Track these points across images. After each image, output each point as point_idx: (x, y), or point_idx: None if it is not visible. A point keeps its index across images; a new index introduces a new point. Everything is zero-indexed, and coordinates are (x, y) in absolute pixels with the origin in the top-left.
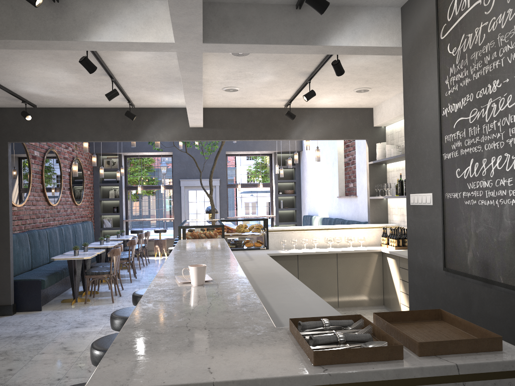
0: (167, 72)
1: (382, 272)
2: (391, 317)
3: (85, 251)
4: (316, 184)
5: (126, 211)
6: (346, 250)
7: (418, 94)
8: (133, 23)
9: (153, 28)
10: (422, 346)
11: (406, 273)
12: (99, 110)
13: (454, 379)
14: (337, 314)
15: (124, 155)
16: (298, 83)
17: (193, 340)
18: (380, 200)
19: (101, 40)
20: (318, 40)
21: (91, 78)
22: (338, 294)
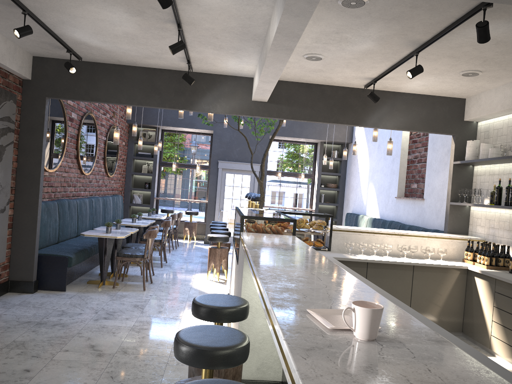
0: (248, 25)
1: (465, 293)
2: None
3: (117, 229)
4: (367, 181)
5: (158, 188)
6: (425, 262)
7: None
8: None
9: None
10: None
11: (505, 301)
12: (151, 71)
13: None
14: None
15: (161, 128)
16: (399, 57)
17: None
18: (462, 208)
19: None
20: None
21: (153, 26)
22: None
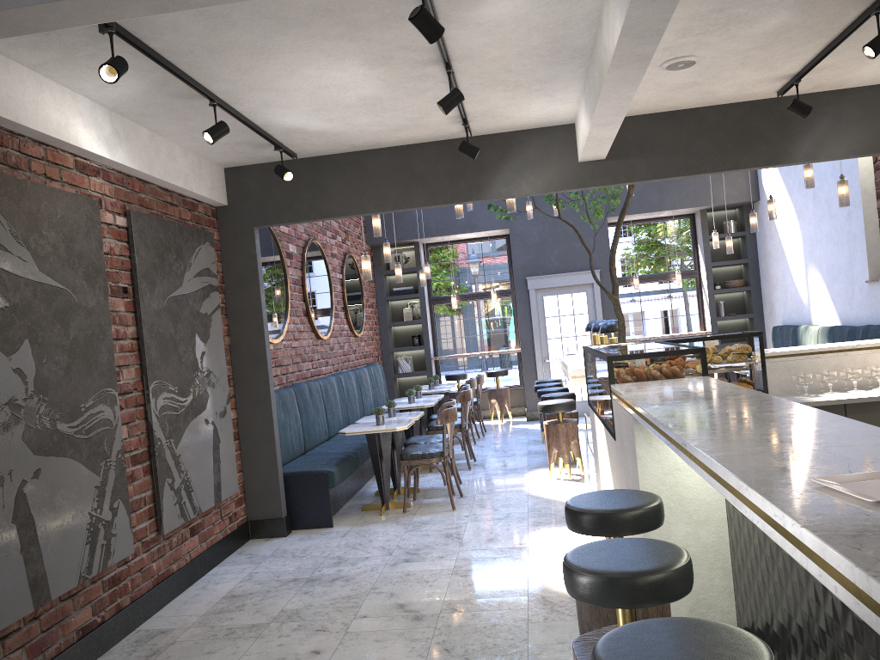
0: (561, 37)
1: None
2: None
3: (392, 416)
4: (802, 262)
5: (434, 342)
6: None
7: None
8: None
9: None
10: None
11: None
12: (405, 151)
13: None
14: None
15: (423, 243)
16: (841, 25)
17: None
18: None
19: None
20: None
21: (406, 76)
22: None
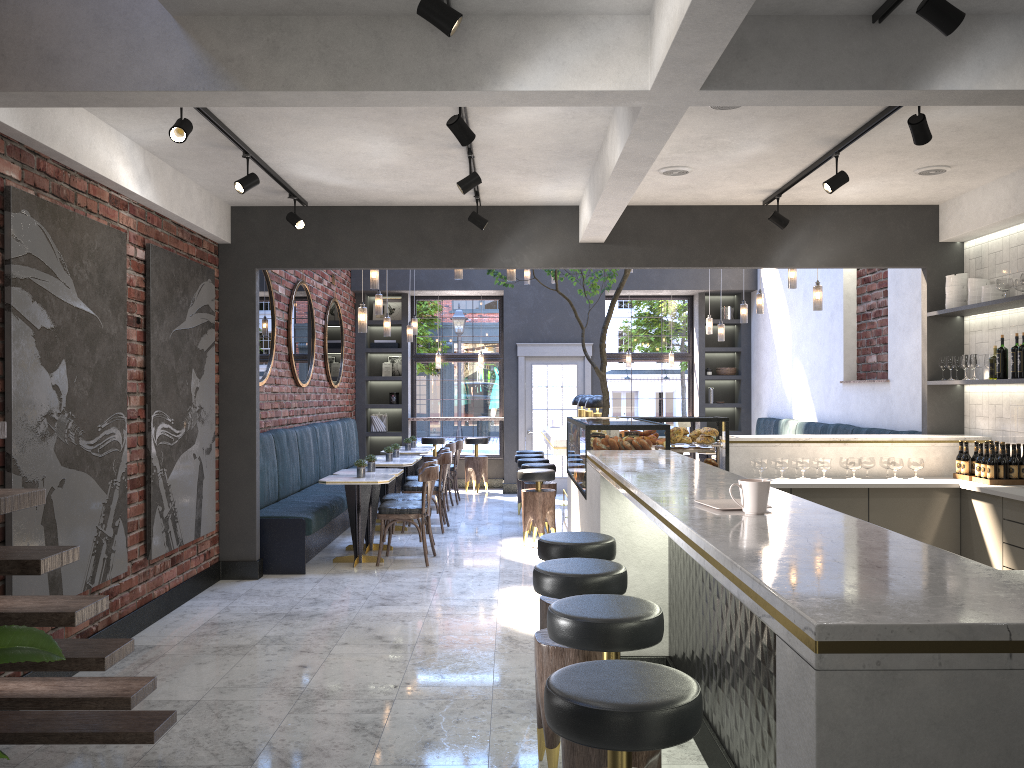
0: (572, 141)
1: (960, 529)
2: None
3: (371, 471)
4: (789, 357)
5: (412, 401)
6: (887, 482)
7: None
8: (578, 57)
9: (611, 66)
10: None
11: (1018, 531)
12: (414, 211)
13: None
14: None
15: (411, 295)
16: (810, 159)
17: (884, 579)
18: (950, 389)
19: (522, 88)
20: (912, 80)
21: (430, 153)
22: None
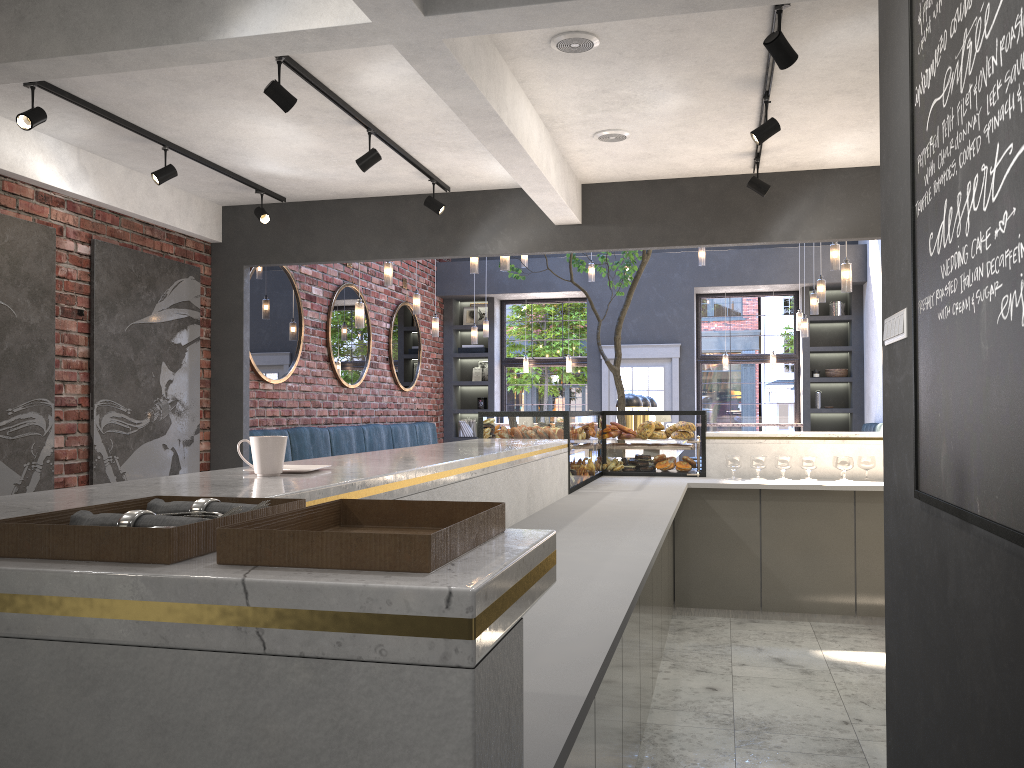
0: None
1: None
2: (384, 514)
3: None
4: None
5: (502, 407)
6: (877, 485)
7: (893, 69)
8: None
9: None
10: (224, 538)
11: None
12: (390, 201)
13: (237, 617)
14: (631, 580)
15: (500, 299)
16: (751, 109)
17: None
18: None
19: (244, 34)
20: None
21: (338, 133)
22: (856, 584)
